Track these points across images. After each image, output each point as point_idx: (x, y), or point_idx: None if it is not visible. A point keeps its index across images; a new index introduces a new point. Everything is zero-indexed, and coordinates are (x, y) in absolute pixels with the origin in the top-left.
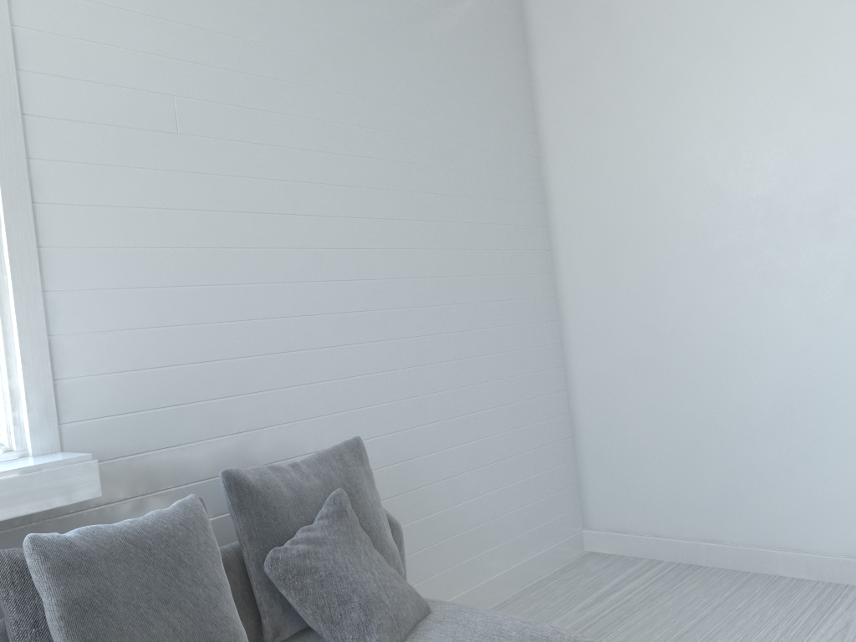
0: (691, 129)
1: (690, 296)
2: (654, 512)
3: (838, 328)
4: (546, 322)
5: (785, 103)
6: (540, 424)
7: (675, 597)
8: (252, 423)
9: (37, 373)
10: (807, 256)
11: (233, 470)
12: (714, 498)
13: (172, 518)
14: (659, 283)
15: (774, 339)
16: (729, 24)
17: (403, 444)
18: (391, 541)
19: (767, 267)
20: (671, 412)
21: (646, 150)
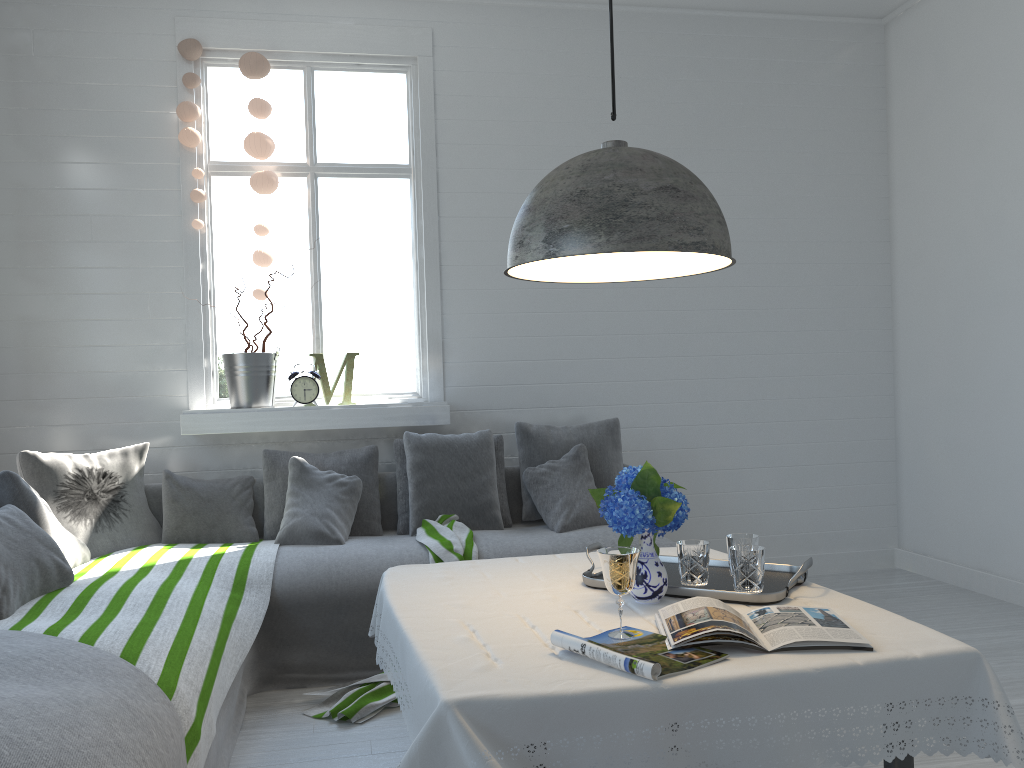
0: (994, 176)
1: (984, 336)
2: (946, 538)
3: None
4: (874, 352)
5: None
6: (851, 443)
7: (906, 600)
8: (562, 402)
9: (435, 358)
10: None
11: (521, 423)
12: (988, 530)
13: (472, 438)
14: (962, 322)
15: None
16: None
17: (687, 435)
18: None
19: None
20: (964, 445)
21: (961, 194)
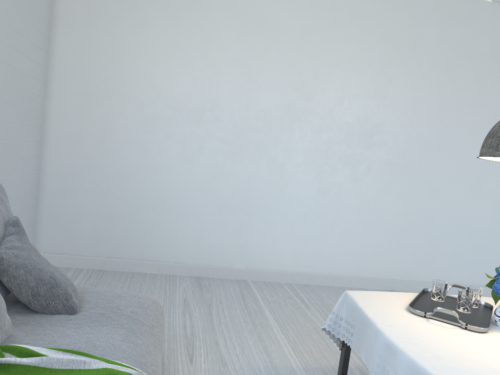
0: (149, 50)
1: (129, 134)
2: (83, 243)
3: (193, 164)
4: (38, 127)
5: (194, 58)
6: (27, 188)
7: (105, 284)
8: None
9: None
10: (188, 130)
11: None
12: (119, 236)
13: None
14: (113, 123)
15: (165, 164)
16: (178, 9)
17: None
18: None
19: (170, 130)
20: (105, 191)
21: (122, 50)
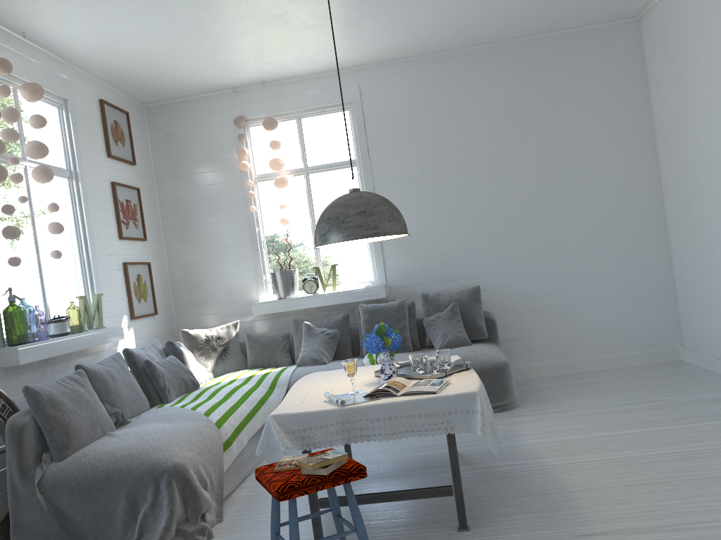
0: (692, 115)
1: (700, 214)
2: (700, 340)
3: None
4: (652, 226)
5: (717, 102)
6: (641, 284)
7: (662, 379)
8: (453, 278)
9: (379, 261)
10: None
11: (423, 293)
12: (715, 333)
13: (393, 304)
14: (690, 206)
15: None
16: (698, 54)
17: (531, 290)
18: (479, 323)
19: (719, 199)
20: (700, 281)
21: (681, 126)
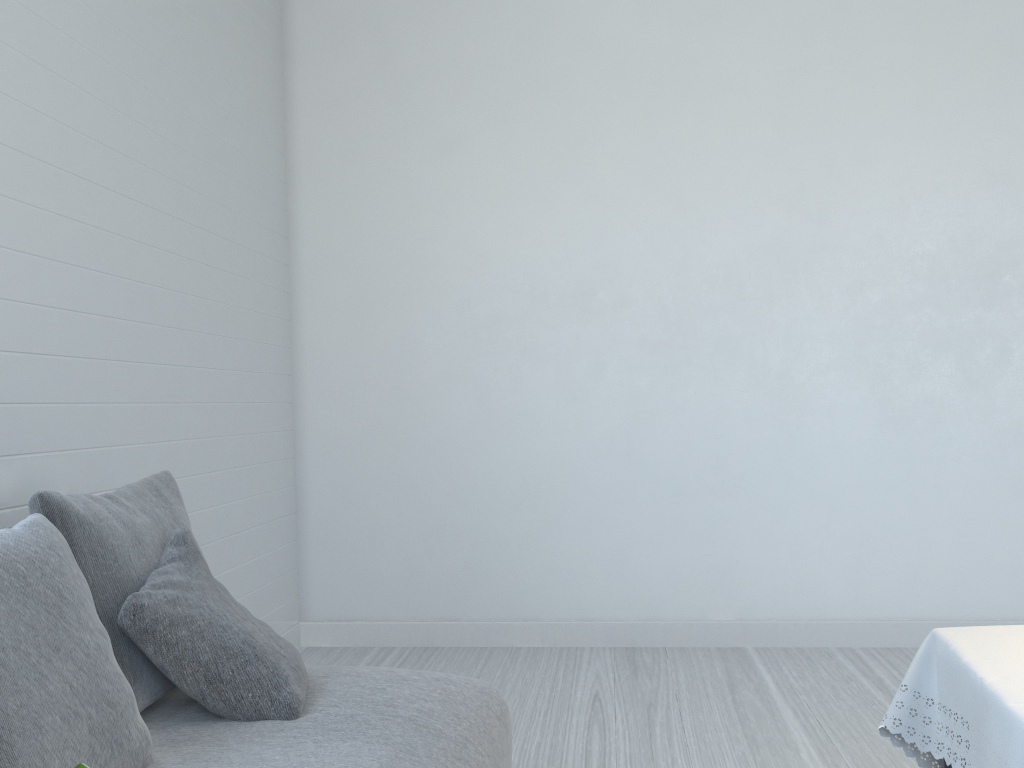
0: (467, 191)
1: (450, 361)
2: (388, 594)
3: (587, 404)
4: (282, 375)
5: (557, 187)
6: (272, 494)
7: None
8: (3, 446)
9: None
10: (566, 333)
11: (54, 492)
12: (456, 574)
13: (35, 540)
14: (418, 345)
15: (529, 411)
16: (513, 99)
17: None
18: None
19: (529, 340)
20: (419, 483)
21: (417, 202)
